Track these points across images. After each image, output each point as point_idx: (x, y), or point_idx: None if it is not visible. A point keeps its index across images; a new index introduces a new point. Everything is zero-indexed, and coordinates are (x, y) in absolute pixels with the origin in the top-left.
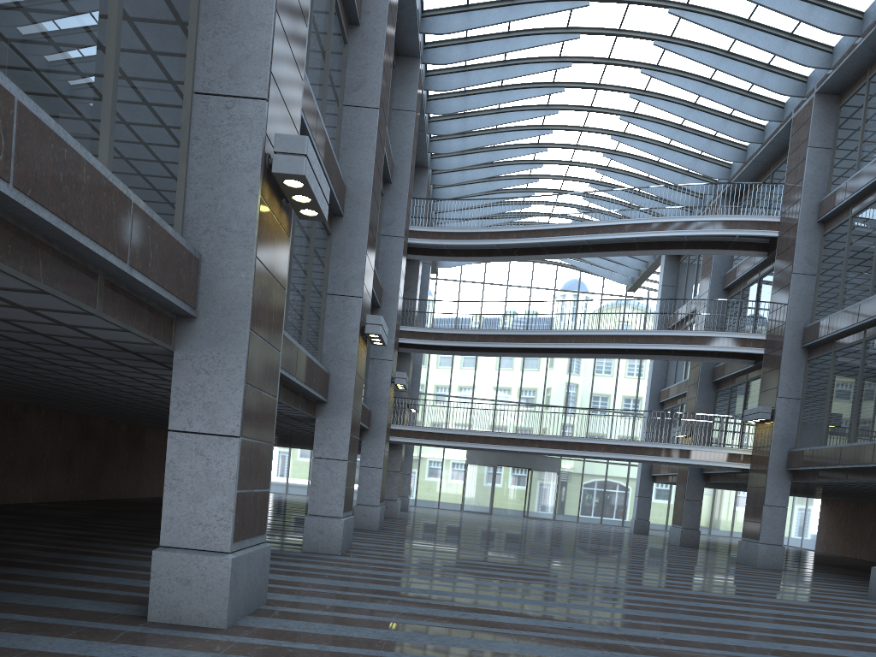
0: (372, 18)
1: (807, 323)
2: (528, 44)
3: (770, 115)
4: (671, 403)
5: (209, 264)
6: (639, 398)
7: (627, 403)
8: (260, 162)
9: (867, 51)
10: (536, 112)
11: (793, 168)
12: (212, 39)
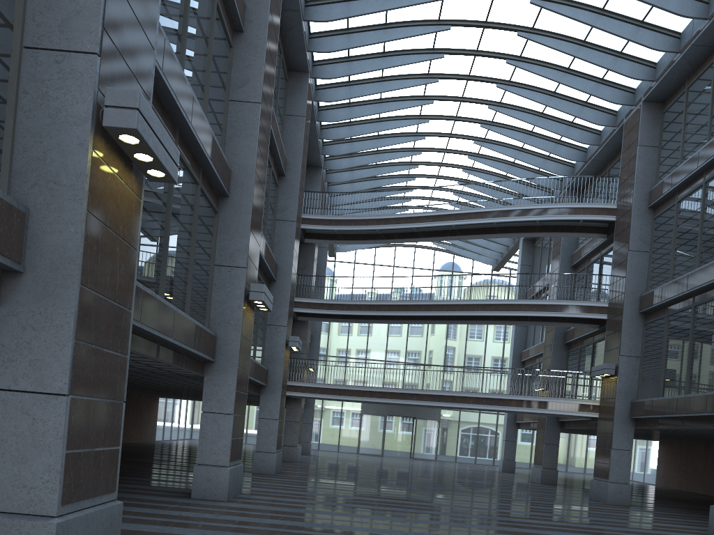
0: (254, 26)
1: (643, 293)
2: (400, 62)
3: (605, 121)
4: (531, 362)
5: (37, 218)
6: (505, 358)
7: (495, 362)
8: (90, 116)
9: (685, 65)
10: (411, 121)
11: (626, 164)
12: None
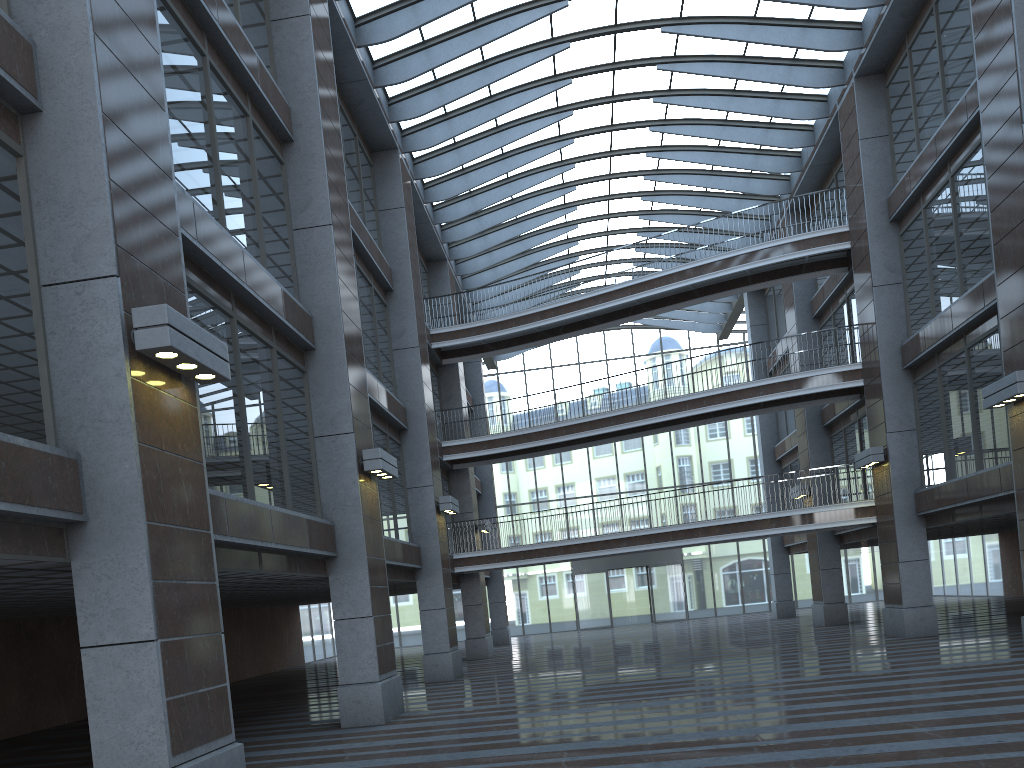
0: (306, 130)
1: (904, 340)
2: (515, 104)
3: (813, 113)
4: (789, 459)
5: (90, 462)
6: (758, 458)
7: (746, 467)
8: (122, 343)
9: (898, 19)
10: (551, 172)
11: (850, 167)
12: (50, 227)
